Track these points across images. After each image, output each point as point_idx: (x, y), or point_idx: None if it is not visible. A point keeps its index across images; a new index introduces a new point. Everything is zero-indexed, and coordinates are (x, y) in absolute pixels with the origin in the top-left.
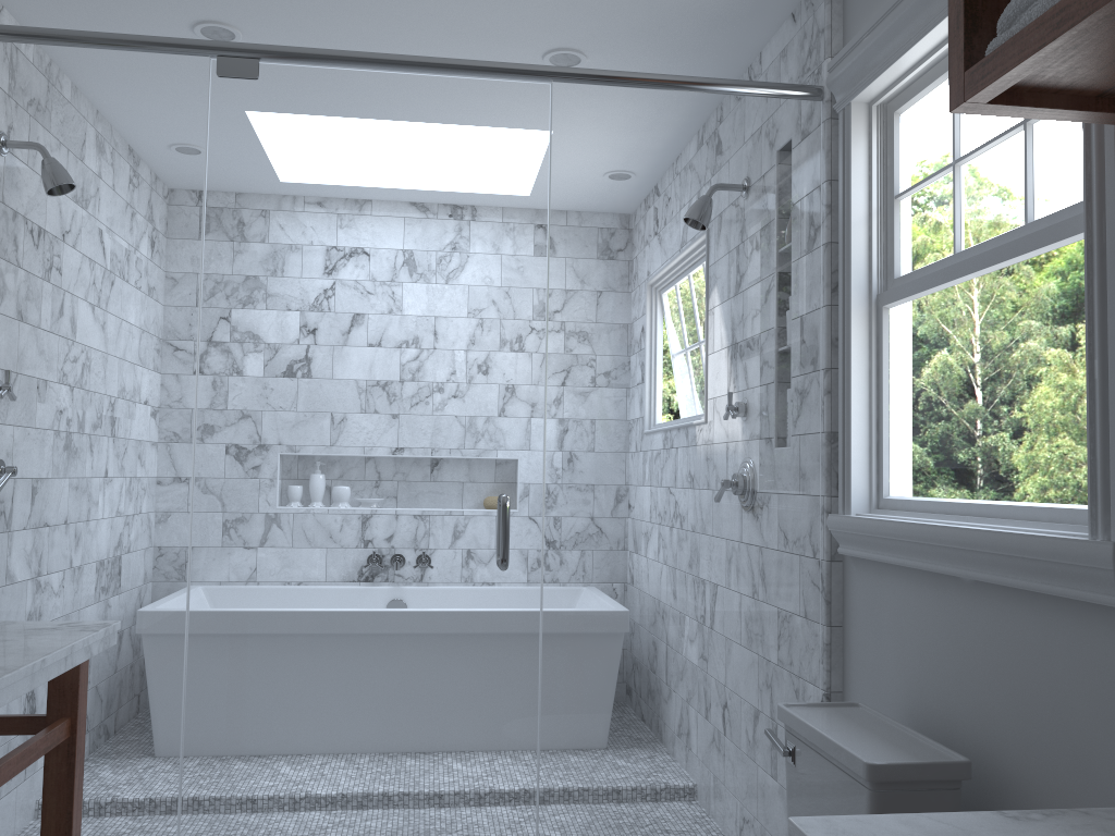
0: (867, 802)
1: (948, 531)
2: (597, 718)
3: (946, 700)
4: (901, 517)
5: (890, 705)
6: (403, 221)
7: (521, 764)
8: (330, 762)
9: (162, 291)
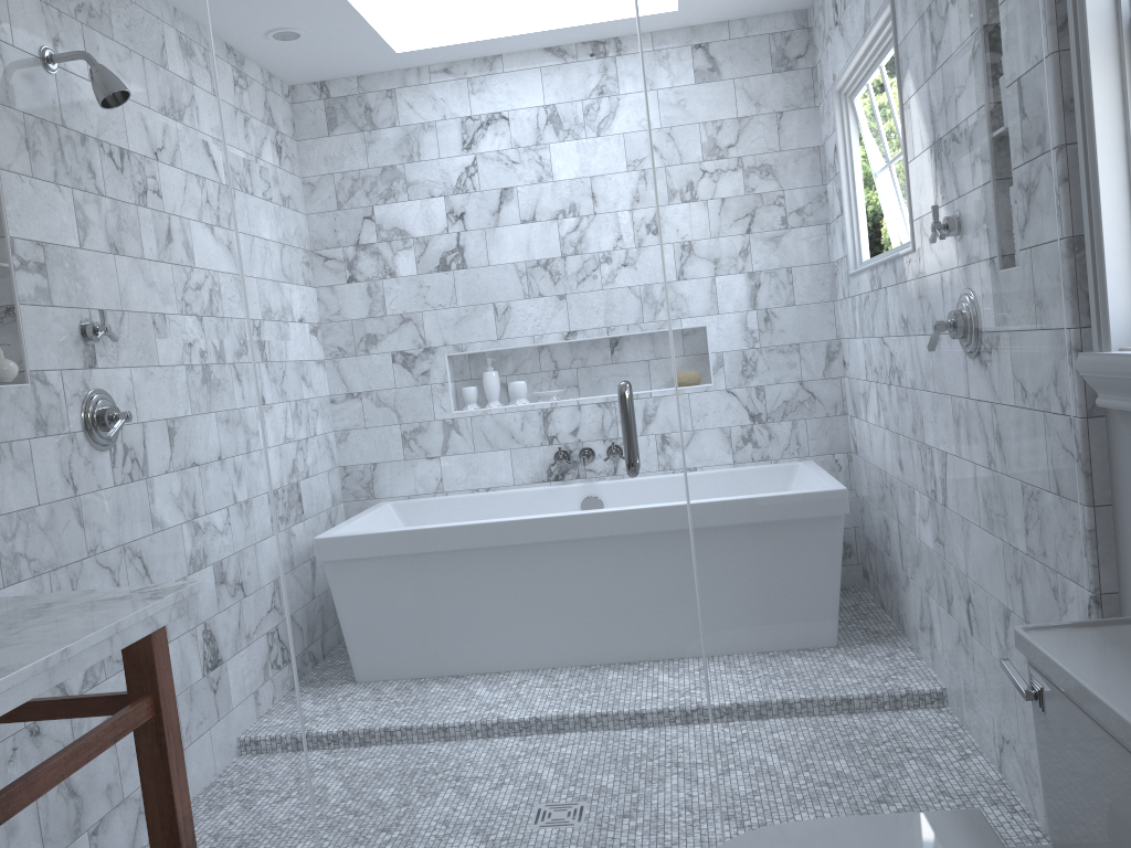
0: None
1: None
2: (838, 601)
3: None
4: None
5: None
6: (566, 79)
7: (754, 657)
8: (552, 666)
9: (334, 201)
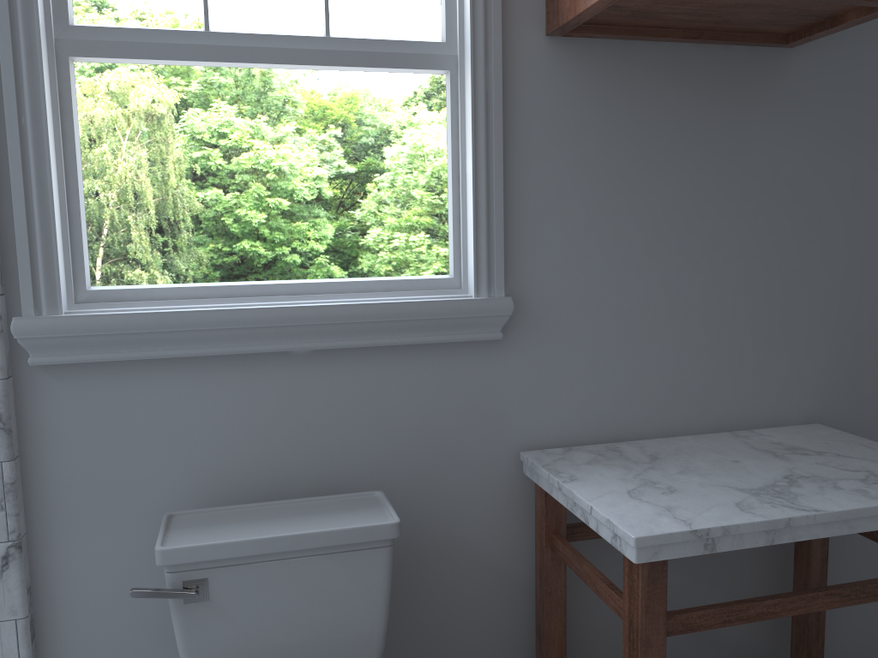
0: (387, 558)
1: (312, 310)
2: None
3: (270, 466)
4: (183, 307)
5: (156, 507)
6: None
7: None
8: None
9: None
